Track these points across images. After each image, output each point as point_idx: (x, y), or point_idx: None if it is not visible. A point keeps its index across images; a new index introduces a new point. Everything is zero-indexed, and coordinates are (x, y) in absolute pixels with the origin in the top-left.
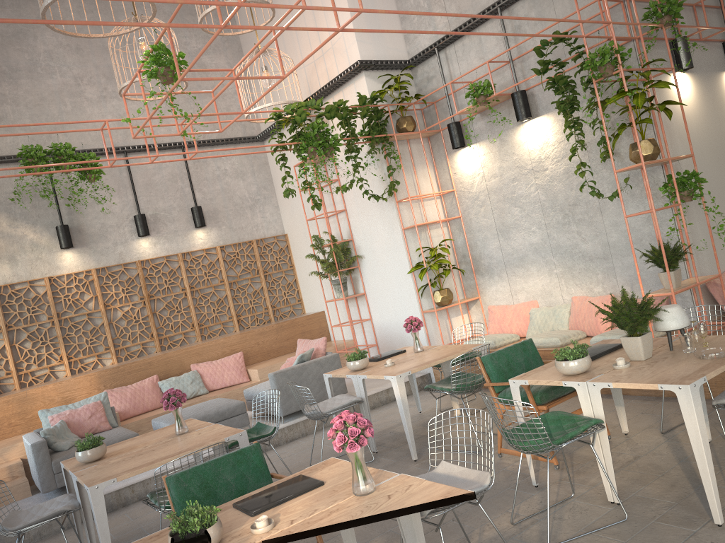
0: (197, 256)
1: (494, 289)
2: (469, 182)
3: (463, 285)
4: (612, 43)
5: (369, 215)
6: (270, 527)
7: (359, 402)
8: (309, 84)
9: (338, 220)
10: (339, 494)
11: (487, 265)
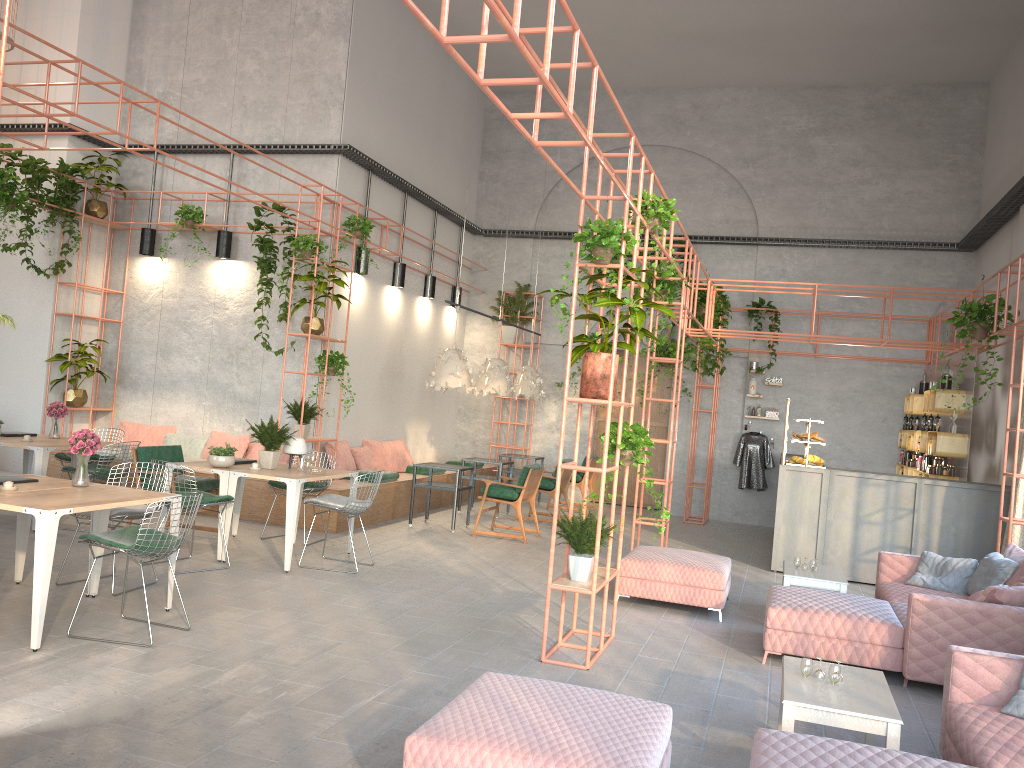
0: None
1: (134, 405)
2: (144, 292)
3: (98, 393)
4: (316, 236)
5: (15, 284)
6: (16, 488)
7: None
8: None
9: None
10: (58, 485)
11: (134, 379)
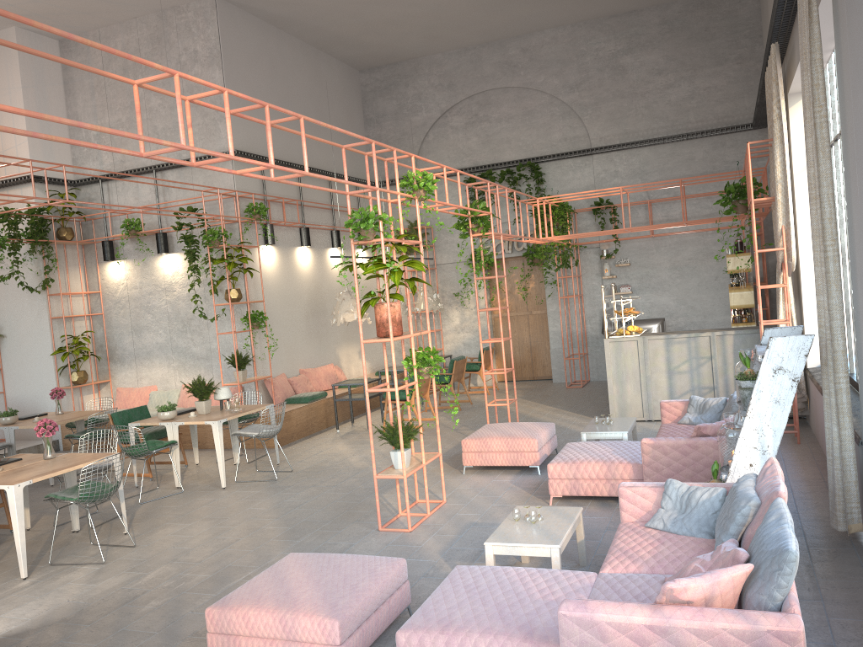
0: None
1: (124, 374)
2: (114, 288)
3: (97, 370)
4: (220, 228)
5: (19, 301)
6: (1, 469)
7: (10, 446)
8: None
9: None
10: (35, 460)
11: (120, 355)
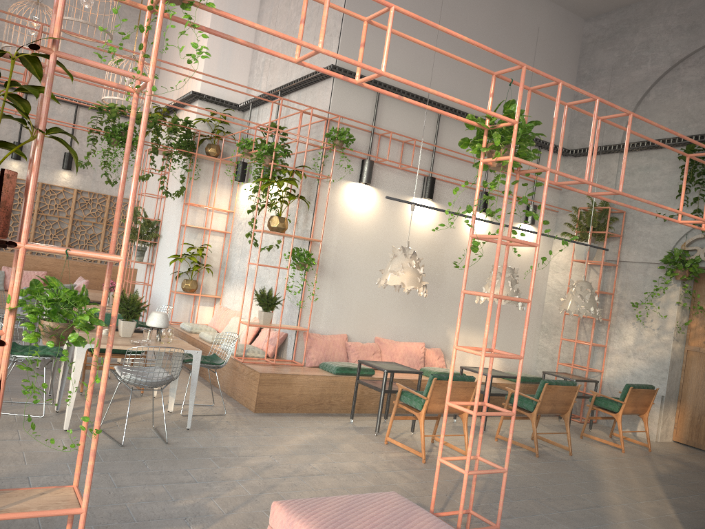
0: (54, 190)
1: (228, 294)
2: (241, 209)
3: (218, 285)
4: (274, 143)
5: (172, 207)
6: None
7: None
8: (178, 94)
9: (161, 203)
10: None
11: (231, 275)
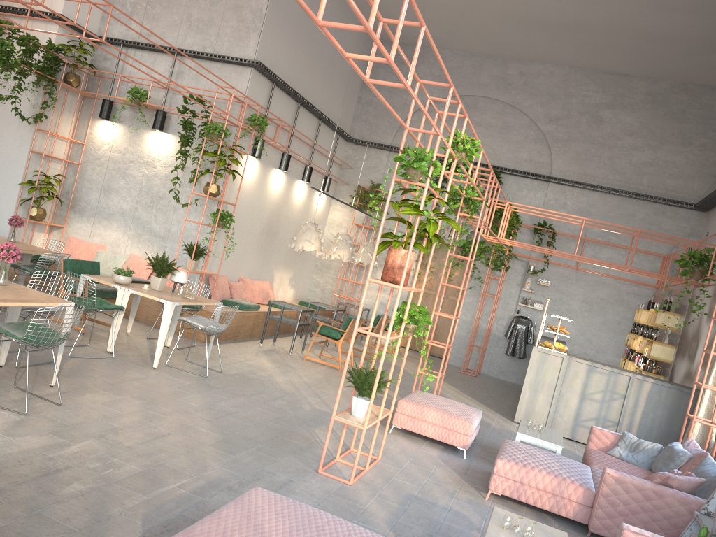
0: None
1: (79, 226)
2: (98, 145)
3: (55, 213)
4: (223, 125)
5: (6, 125)
6: None
7: None
8: None
9: None
10: None
11: (82, 207)
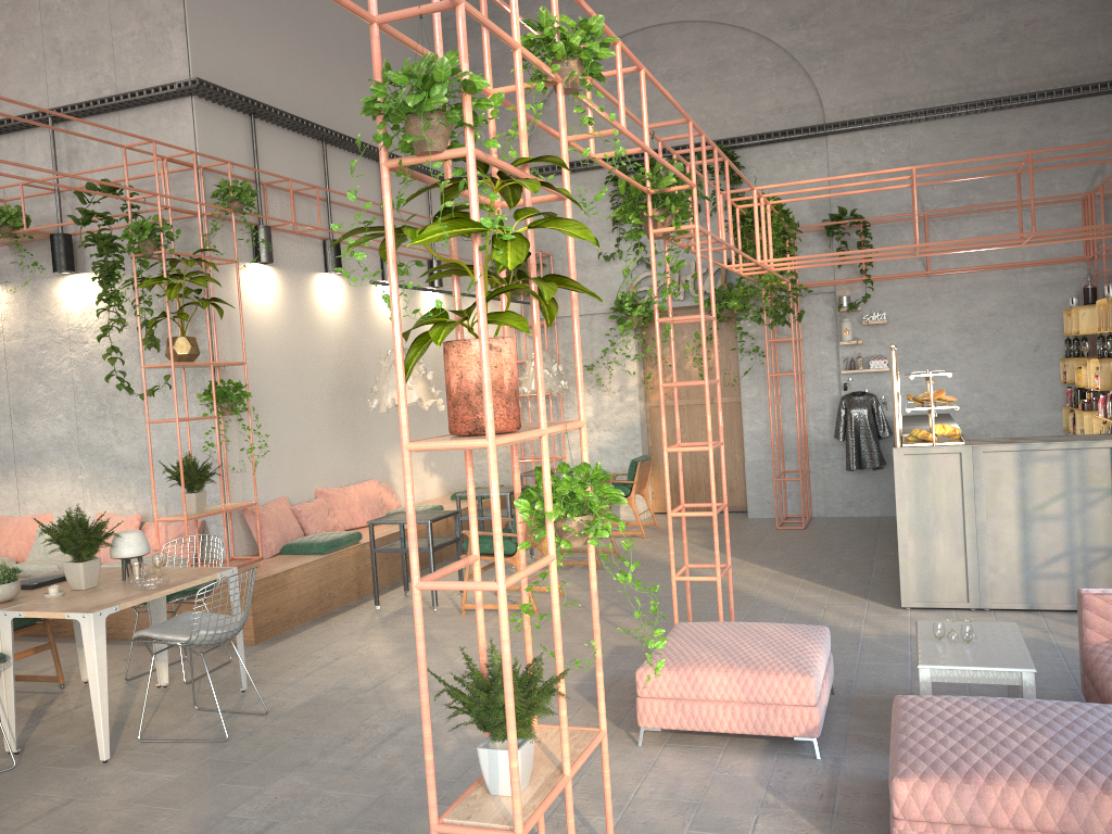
0: None
1: None
2: None
3: None
4: (157, 218)
5: None
6: None
7: None
8: None
9: None
10: None
11: None
